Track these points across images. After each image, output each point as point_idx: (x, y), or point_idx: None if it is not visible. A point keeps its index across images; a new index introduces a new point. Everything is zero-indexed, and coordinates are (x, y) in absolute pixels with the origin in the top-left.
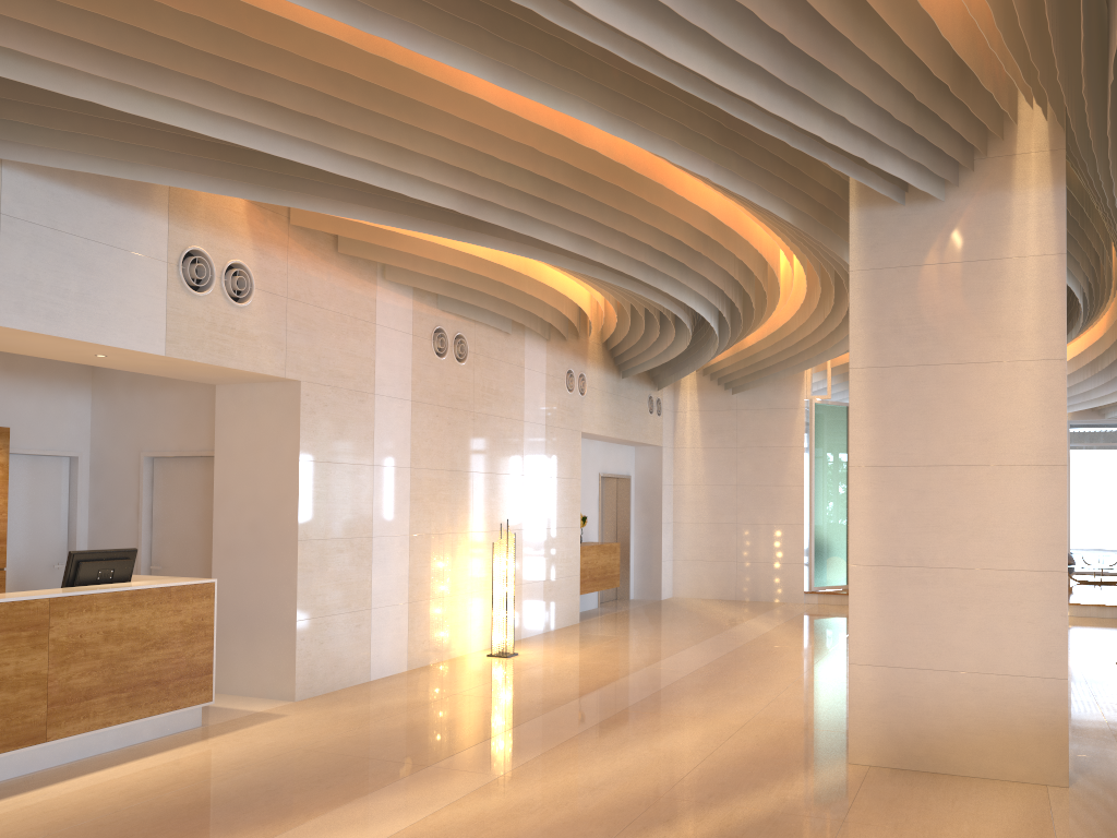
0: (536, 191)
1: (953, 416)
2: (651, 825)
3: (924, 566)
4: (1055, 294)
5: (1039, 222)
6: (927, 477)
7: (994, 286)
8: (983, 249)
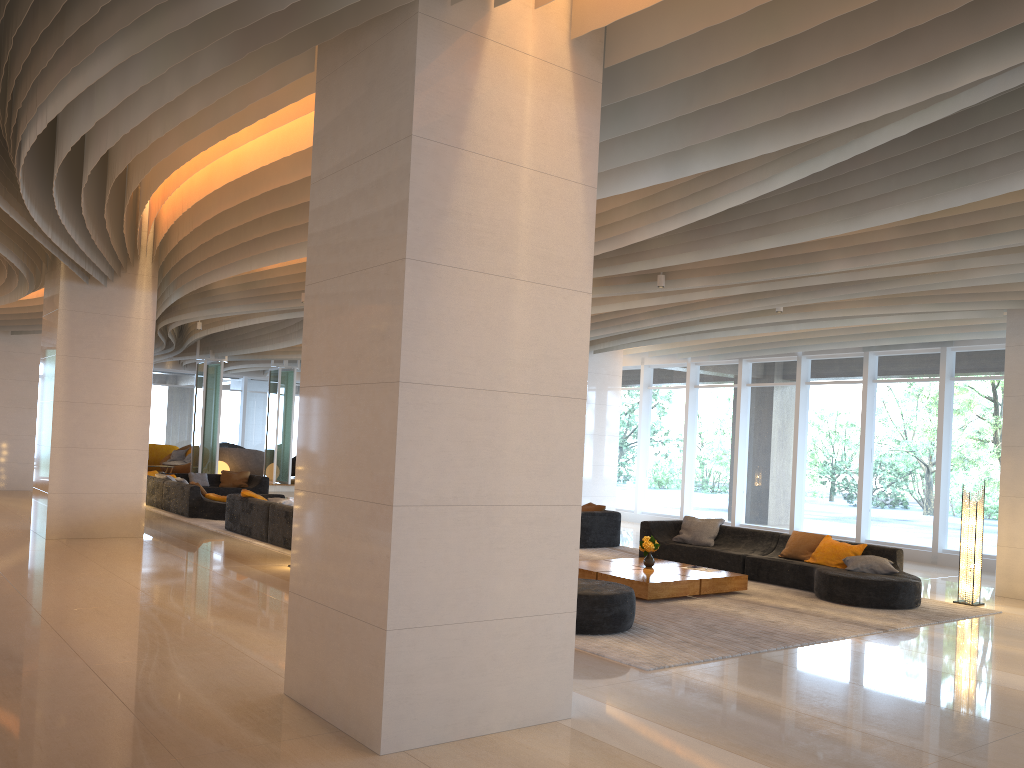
0: None
1: (105, 382)
2: None
3: (88, 448)
4: (150, 336)
5: (146, 305)
6: (92, 408)
7: (126, 328)
8: (122, 311)
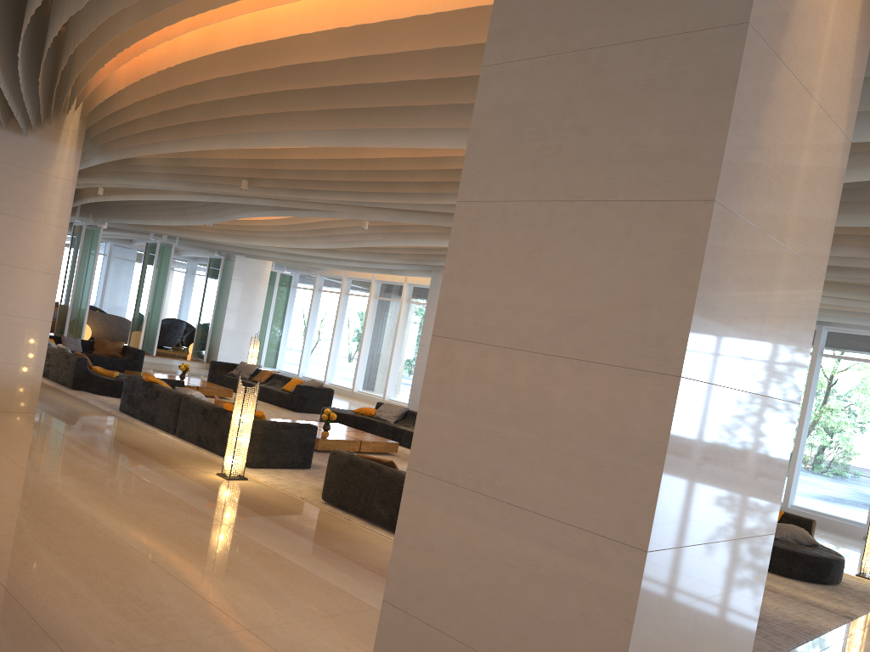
0: None
1: (12, 242)
2: None
3: None
4: (69, 199)
5: (68, 164)
6: None
7: (43, 186)
8: (40, 167)
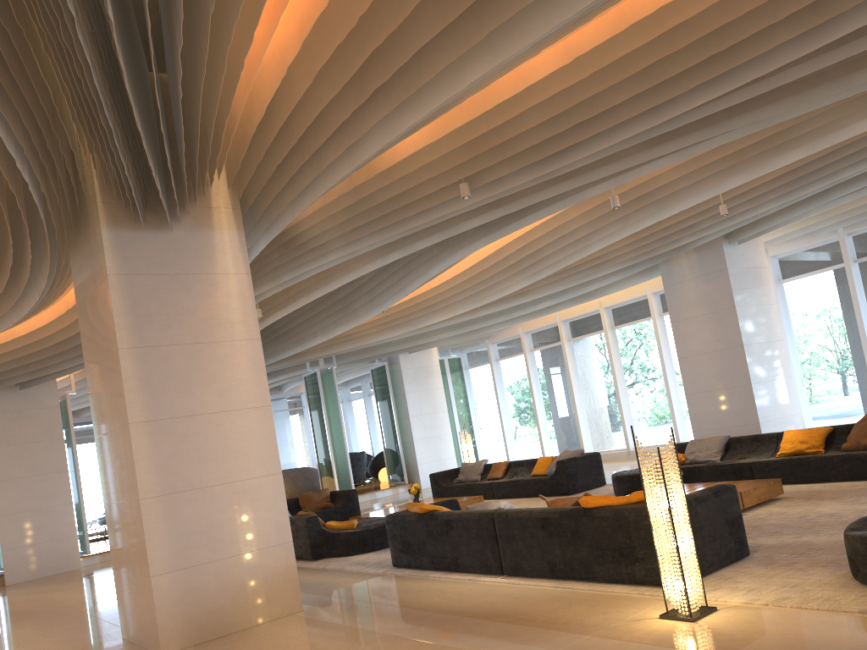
0: None
1: (199, 379)
2: None
3: (195, 488)
4: (249, 298)
5: (233, 252)
6: (188, 424)
7: (212, 291)
8: (201, 266)
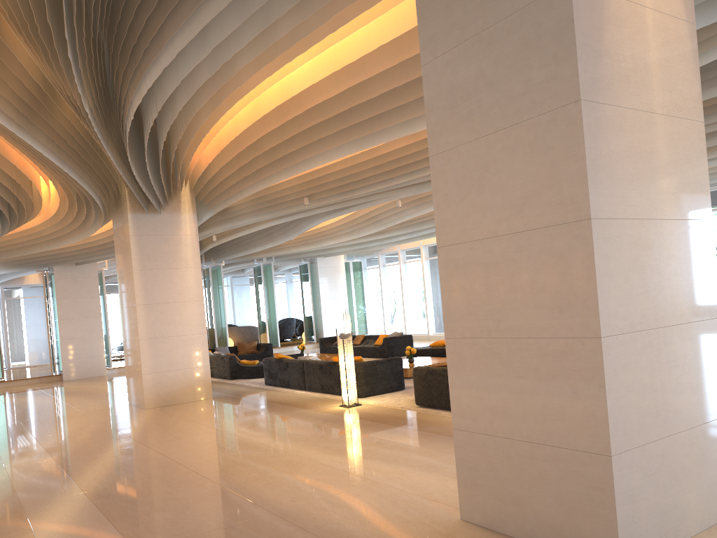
0: (1, 194)
1: (170, 286)
2: (122, 427)
3: (164, 337)
4: (196, 247)
5: (190, 224)
6: (163, 307)
7: (178, 243)
8: (174, 231)
